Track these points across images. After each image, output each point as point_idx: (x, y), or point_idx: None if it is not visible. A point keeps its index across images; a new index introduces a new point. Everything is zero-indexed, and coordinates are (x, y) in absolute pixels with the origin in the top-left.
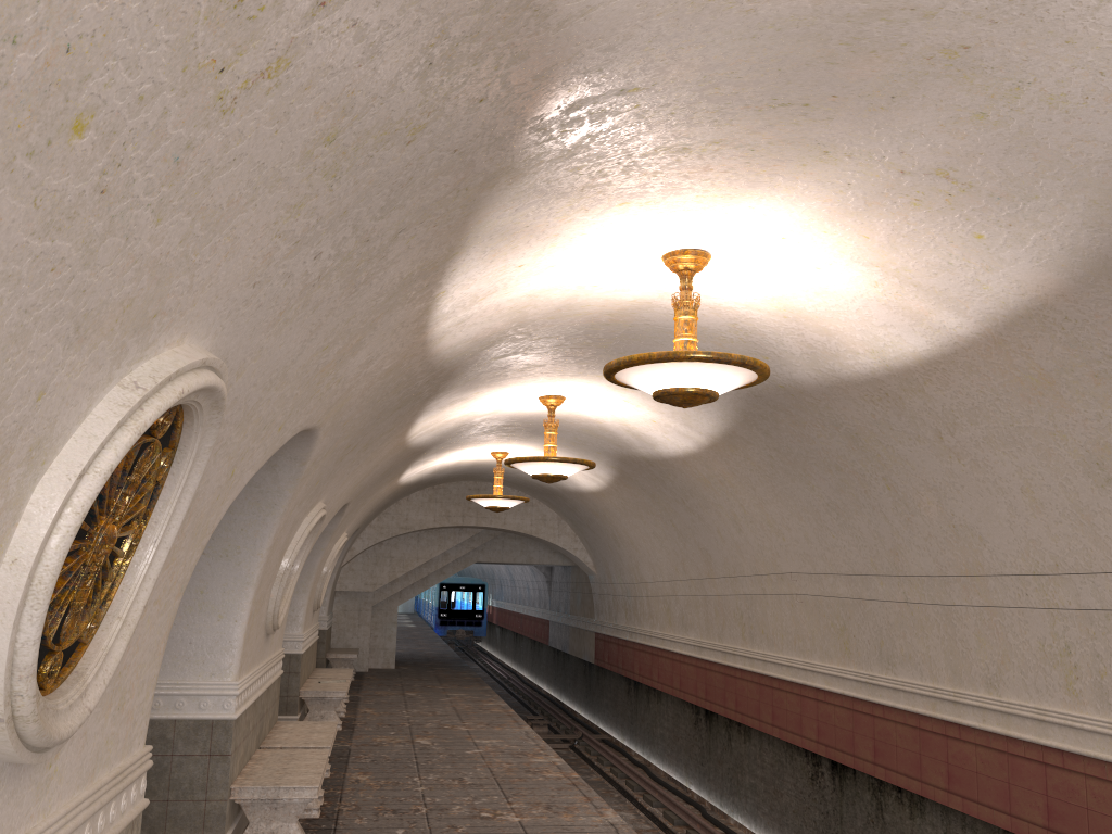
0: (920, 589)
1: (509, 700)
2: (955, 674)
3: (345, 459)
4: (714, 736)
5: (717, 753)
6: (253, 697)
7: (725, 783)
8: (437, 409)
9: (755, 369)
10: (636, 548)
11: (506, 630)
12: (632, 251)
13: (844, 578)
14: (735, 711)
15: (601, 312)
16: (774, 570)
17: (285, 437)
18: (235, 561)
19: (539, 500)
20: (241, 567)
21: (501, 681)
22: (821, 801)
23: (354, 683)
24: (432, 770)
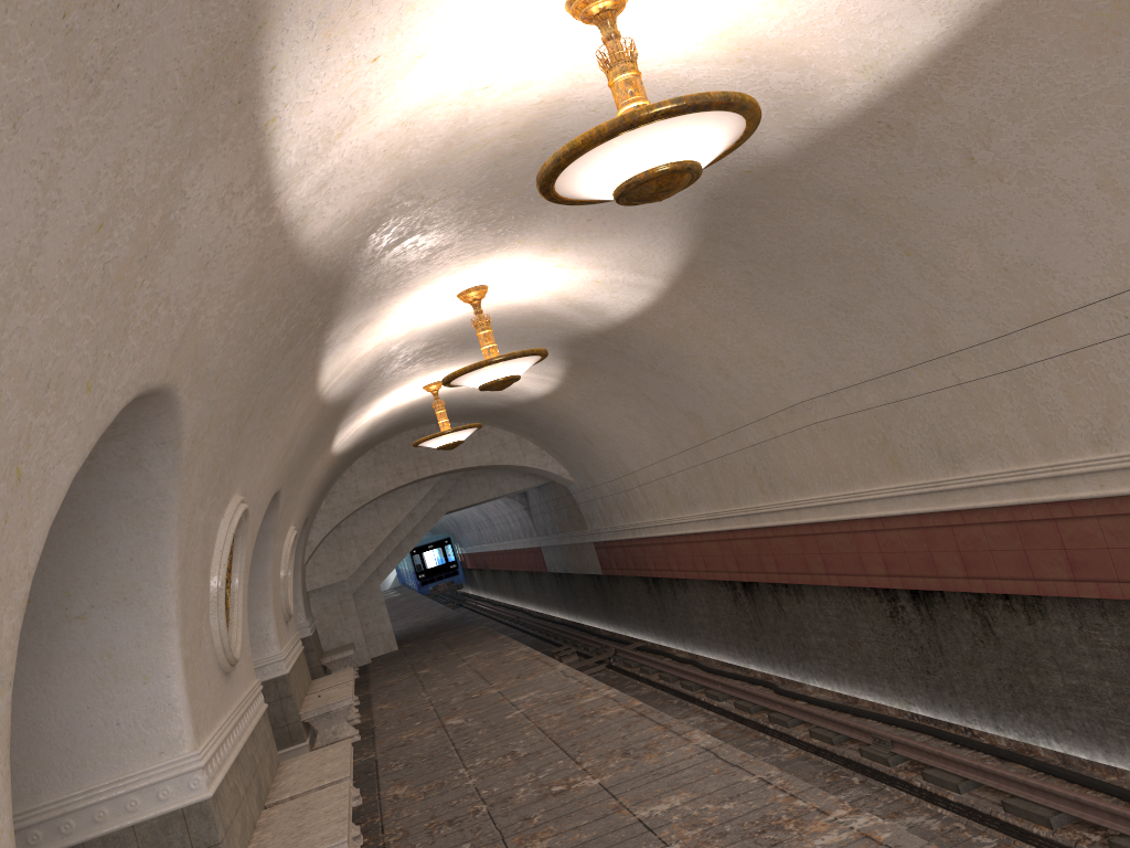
0: (974, 362)
1: (527, 640)
2: (1046, 446)
3: (246, 433)
4: (760, 607)
5: (769, 622)
6: (232, 756)
7: (789, 651)
8: (341, 343)
9: (744, 110)
10: (612, 440)
11: (499, 571)
12: (524, 3)
13: (870, 384)
14: (778, 573)
15: (502, 135)
16: (781, 406)
17: (109, 403)
18: (138, 603)
19: (491, 425)
20: (150, 607)
21: (511, 623)
22: (910, 638)
23: (360, 680)
24: (477, 753)
